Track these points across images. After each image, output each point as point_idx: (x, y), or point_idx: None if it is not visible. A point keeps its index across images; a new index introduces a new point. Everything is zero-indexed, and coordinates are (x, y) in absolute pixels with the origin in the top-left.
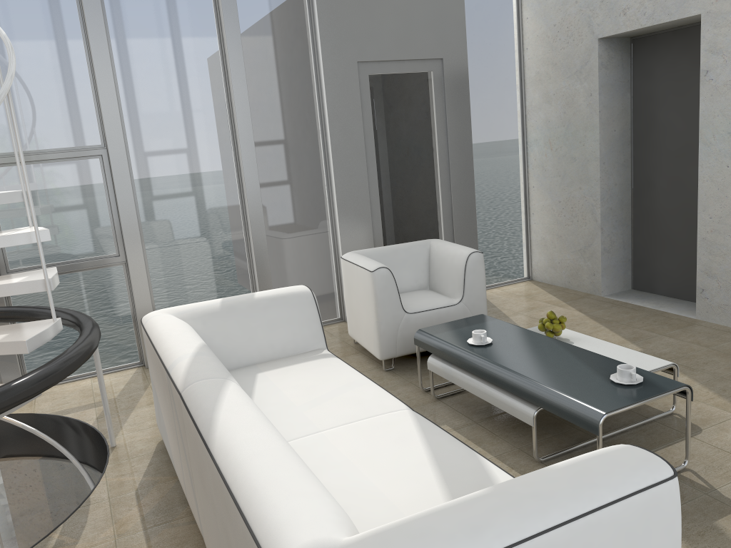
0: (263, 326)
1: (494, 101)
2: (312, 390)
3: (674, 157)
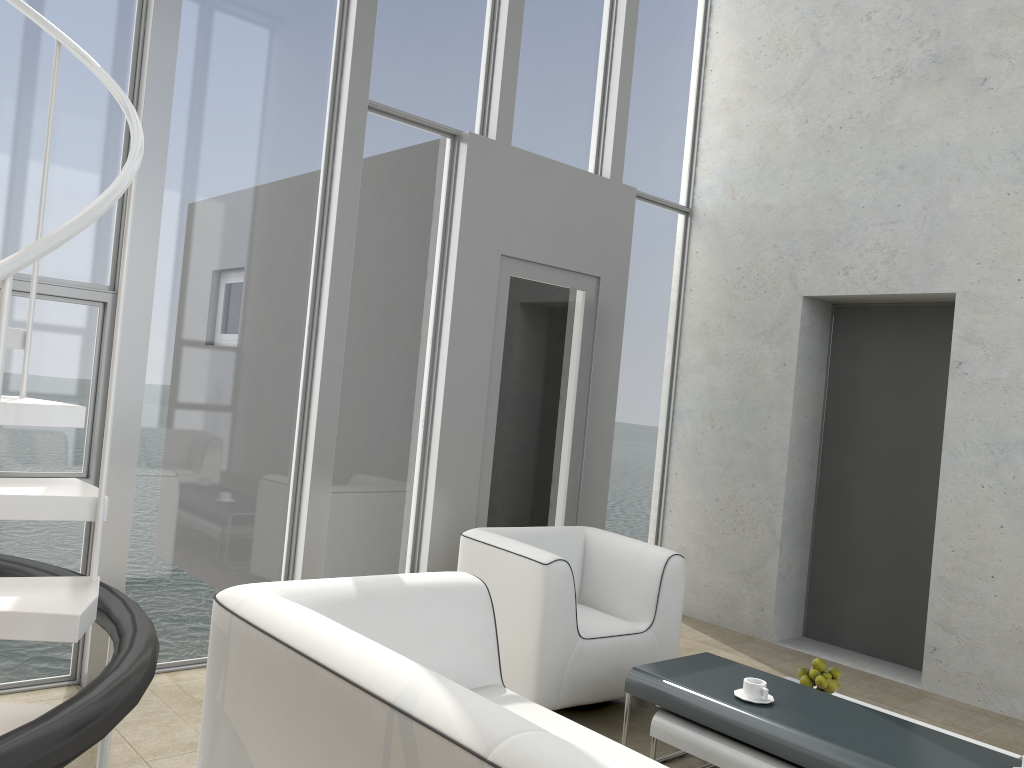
0: (418, 635)
1: (644, 348)
2: None
3: (884, 463)
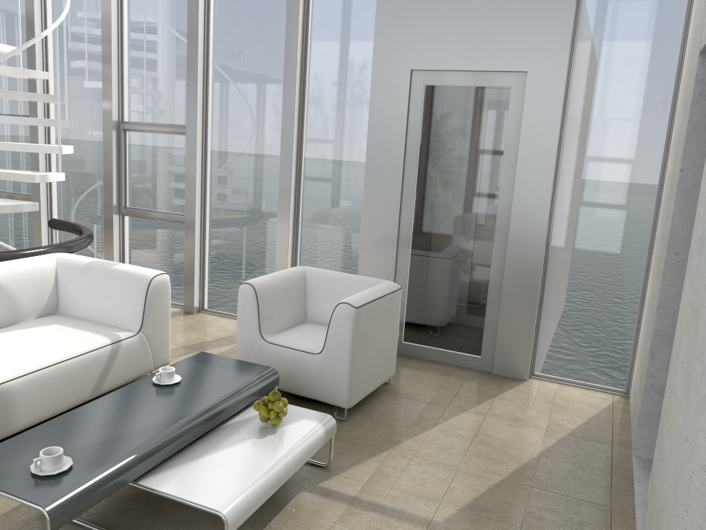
0: (101, 292)
1: (615, 136)
2: (14, 346)
3: None
